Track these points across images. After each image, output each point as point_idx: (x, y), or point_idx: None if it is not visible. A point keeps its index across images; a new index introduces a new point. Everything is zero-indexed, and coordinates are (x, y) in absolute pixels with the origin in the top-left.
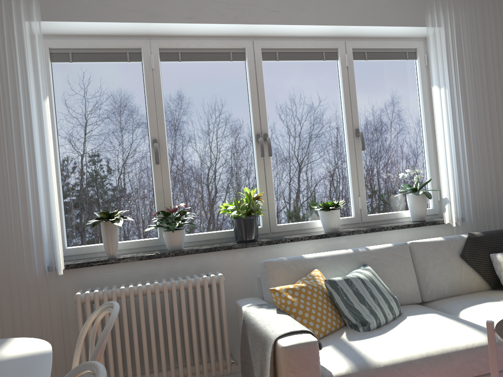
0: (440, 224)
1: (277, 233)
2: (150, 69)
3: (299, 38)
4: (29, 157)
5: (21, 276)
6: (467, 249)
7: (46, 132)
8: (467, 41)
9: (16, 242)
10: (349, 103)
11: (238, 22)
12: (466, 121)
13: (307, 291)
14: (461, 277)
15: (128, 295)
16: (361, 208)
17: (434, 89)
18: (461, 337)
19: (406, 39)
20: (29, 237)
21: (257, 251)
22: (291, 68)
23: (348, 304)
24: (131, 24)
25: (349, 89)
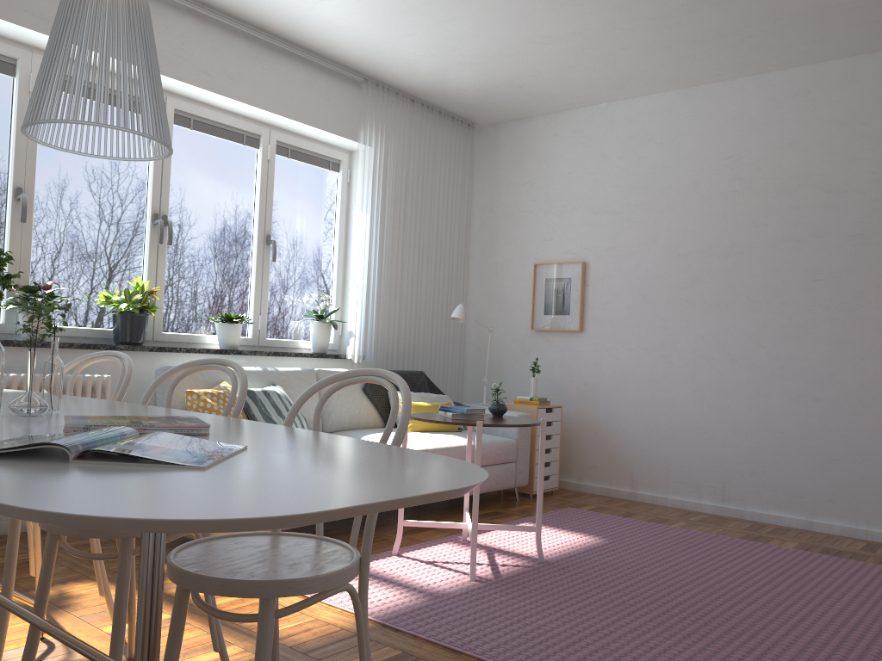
0: (342, 358)
1: (160, 342)
2: (27, 92)
3: (220, 109)
4: None
5: None
6: (369, 383)
7: None
8: (392, 170)
9: None
10: (265, 203)
11: (162, 73)
12: (381, 254)
13: (225, 398)
14: (361, 411)
15: None
16: (261, 329)
17: (357, 211)
18: None
19: (332, 147)
20: None
21: (144, 357)
22: (205, 144)
23: (266, 415)
24: (23, 29)
25: (267, 186)
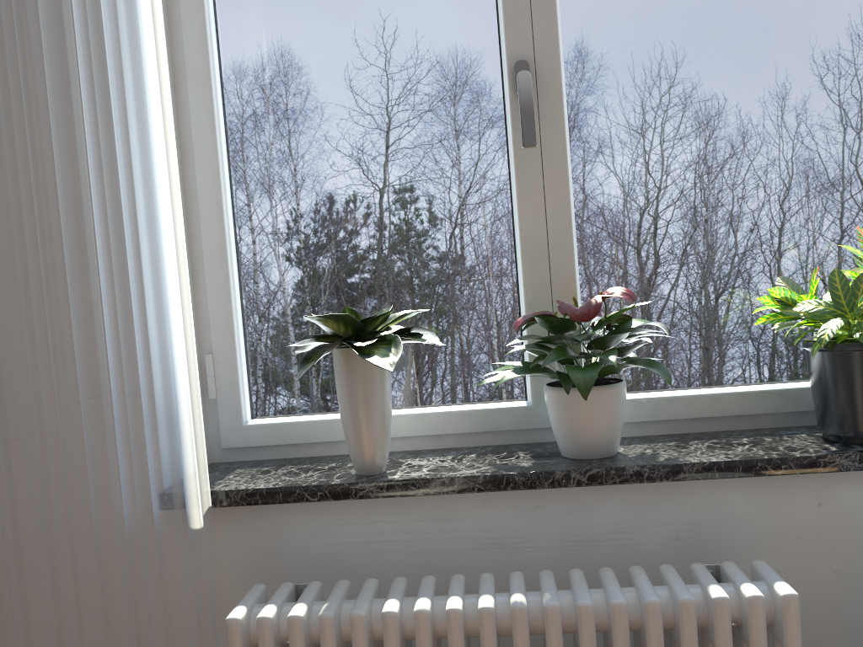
0: None
1: None
2: None
3: None
4: (92, 121)
5: (81, 524)
6: None
7: (141, 31)
8: None
9: (62, 411)
10: None
11: None
12: None
13: None
14: None
15: (413, 635)
16: None
17: None
18: None
19: None
20: (99, 398)
21: None
22: None
23: None
24: None
25: None
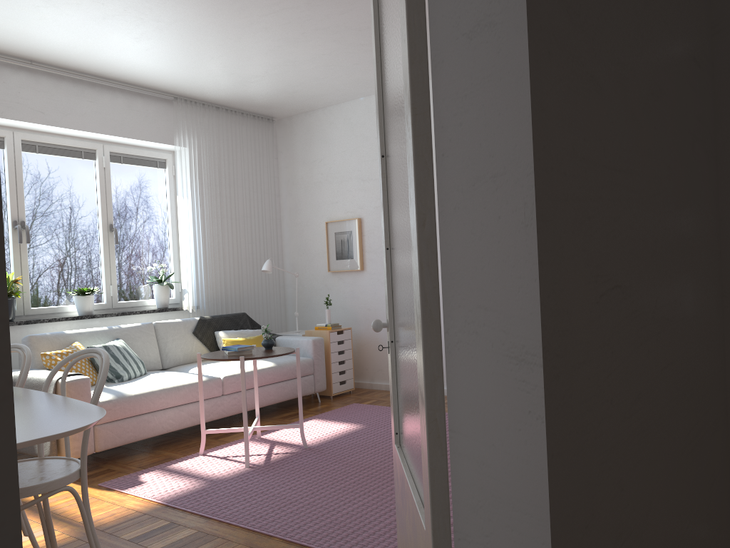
0: (180, 310)
1: (31, 316)
2: None
3: (60, 135)
4: None
5: None
6: (198, 328)
7: None
8: (206, 163)
9: None
10: (105, 200)
11: (4, 117)
12: (203, 228)
13: None
14: (193, 349)
15: None
16: (112, 295)
17: (179, 198)
18: (187, 378)
19: (158, 150)
20: None
21: (15, 330)
22: (50, 162)
23: None
24: None
25: (105, 187)
